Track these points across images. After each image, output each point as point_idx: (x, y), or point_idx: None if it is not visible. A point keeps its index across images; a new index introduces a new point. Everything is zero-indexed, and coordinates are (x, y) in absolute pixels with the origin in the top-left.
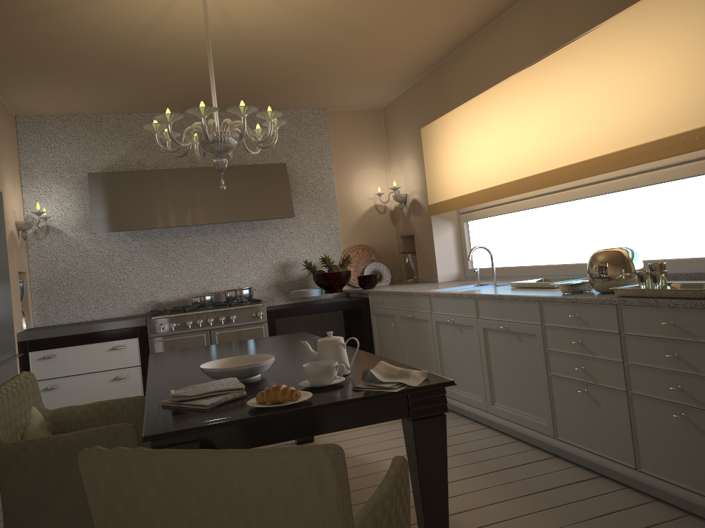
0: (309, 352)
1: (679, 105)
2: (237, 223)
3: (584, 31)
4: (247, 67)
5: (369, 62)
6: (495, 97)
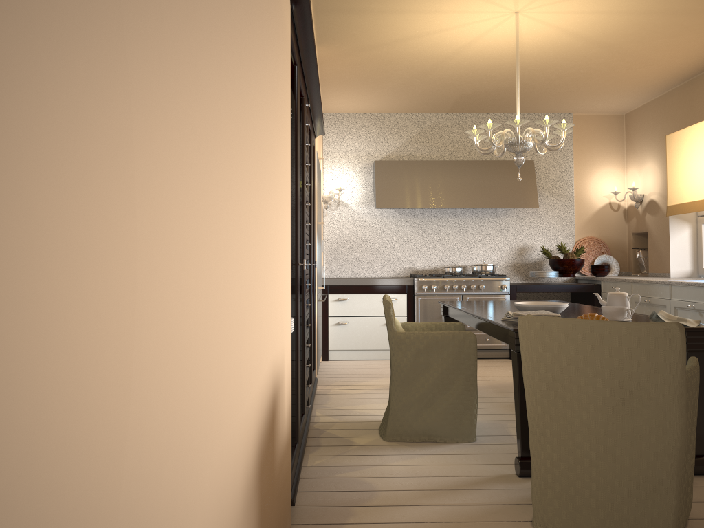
0: (600, 301)
1: None
2: (484, 210)
3: None
4: None
5: (626, 76)
6: None
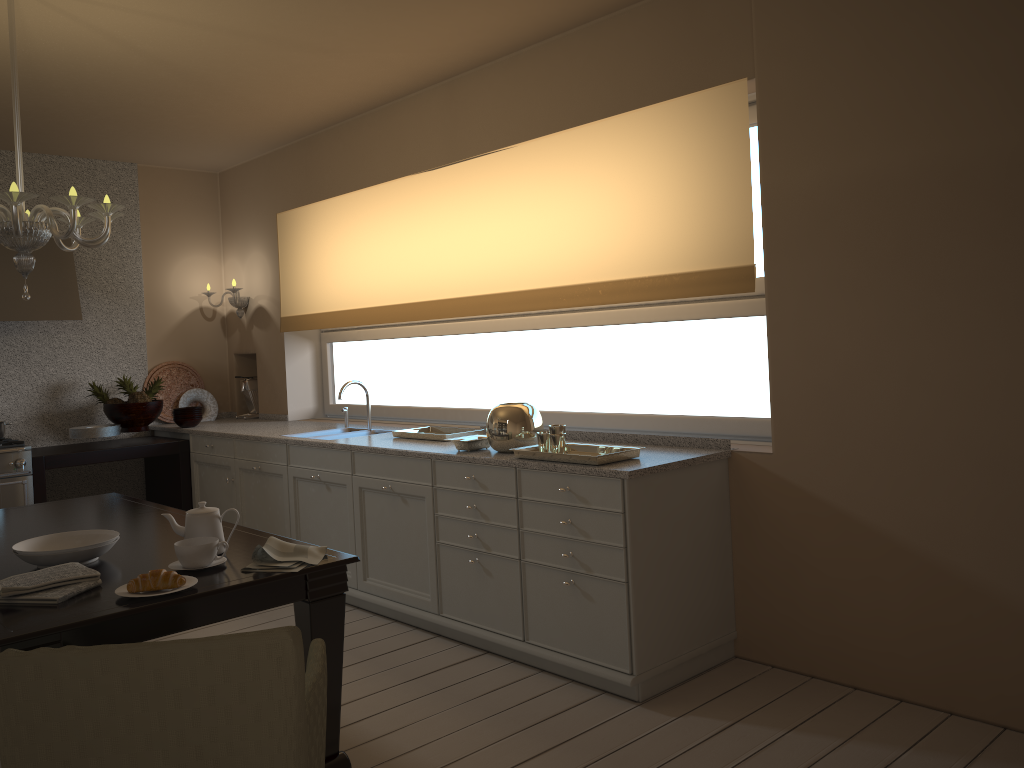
0: (174, 527)
1: (586, 254)
2: None
3: (496, 148)
4: (32, 100)
5: (217, 120)
6: (384, 197)
